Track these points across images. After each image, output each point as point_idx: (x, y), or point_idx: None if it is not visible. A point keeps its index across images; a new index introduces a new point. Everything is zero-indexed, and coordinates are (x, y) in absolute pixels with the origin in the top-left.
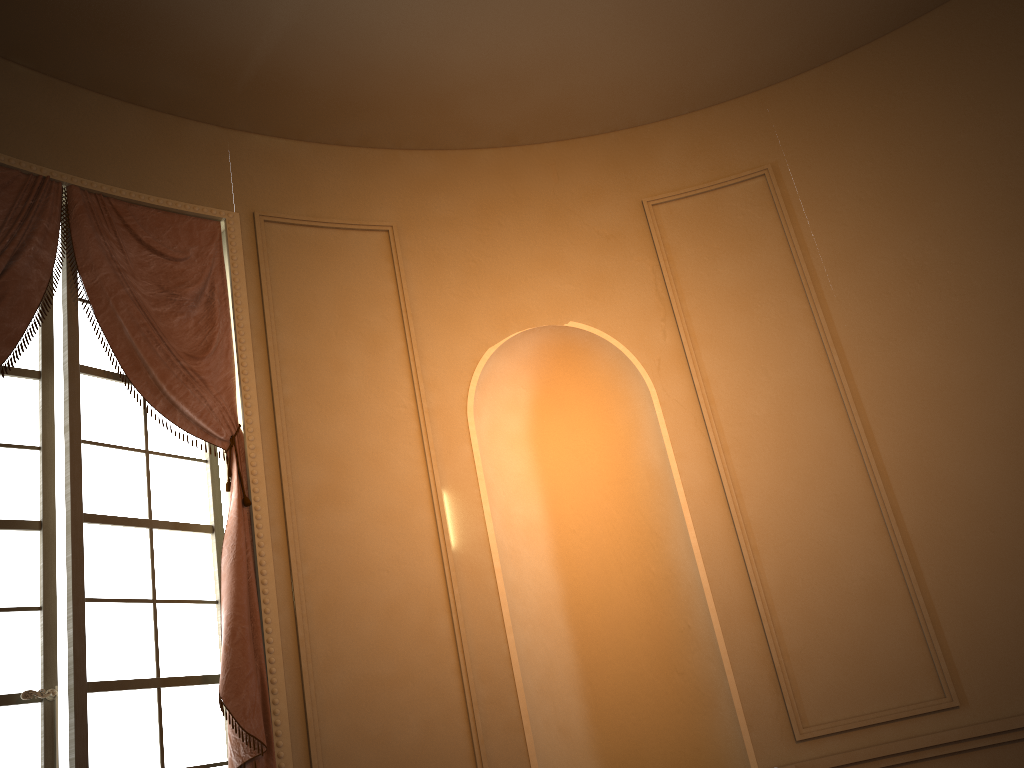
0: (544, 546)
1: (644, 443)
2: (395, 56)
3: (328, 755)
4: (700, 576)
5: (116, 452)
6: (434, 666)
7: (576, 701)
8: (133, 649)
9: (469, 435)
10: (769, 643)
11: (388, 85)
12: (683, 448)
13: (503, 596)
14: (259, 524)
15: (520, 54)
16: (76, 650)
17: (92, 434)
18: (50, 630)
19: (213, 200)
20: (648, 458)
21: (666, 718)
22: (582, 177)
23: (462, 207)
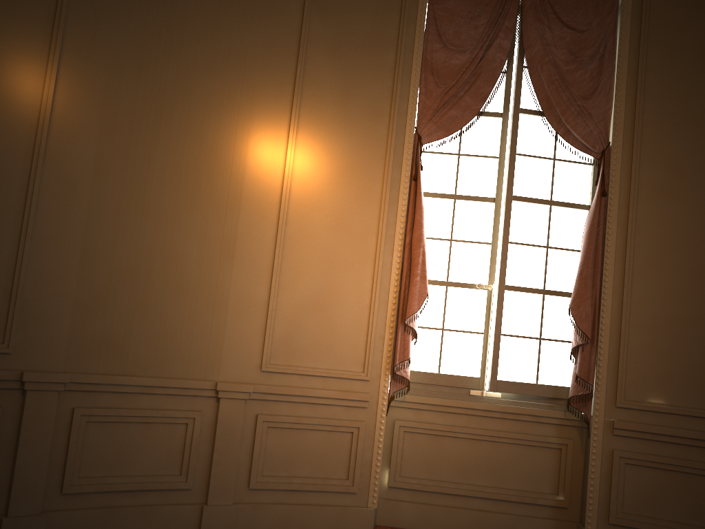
0: None
1: None
2: None
3: (631, 354)
4: None
5: (535, 160)
6: None
7: None
8: (532, 272)
9: None
10: None
11: None
12: None
13: None
14: (610, 208)
15: None
16: (501, 268)
17: (523, 150)
18: (493, 255)
19: None
20: None
21: None
22: None
23: None
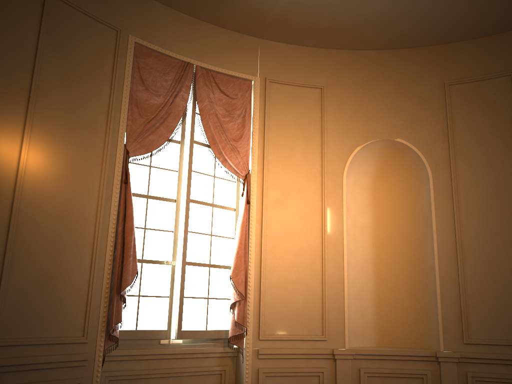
0: (369, 236)
1: (422, 199)
2: (334, 11)
3: (266, 305)
4: (435, 264)
5: (203, 176)
6: (312, 279)
7: (371, 304)
8: (202, 252)
9: (342, 185)
10: (460, 299)
11: (330, 23)
12: (439, 205)
13: (345, 256)
14: (252, 212)
15: (393, 11)
16: (183, 249)
17: (195, 168)
18: (175, 240)
19: (250, 71)
20: (423, 206)
21: (409, 320)
22: (417, 67)
23: (357, 78)
